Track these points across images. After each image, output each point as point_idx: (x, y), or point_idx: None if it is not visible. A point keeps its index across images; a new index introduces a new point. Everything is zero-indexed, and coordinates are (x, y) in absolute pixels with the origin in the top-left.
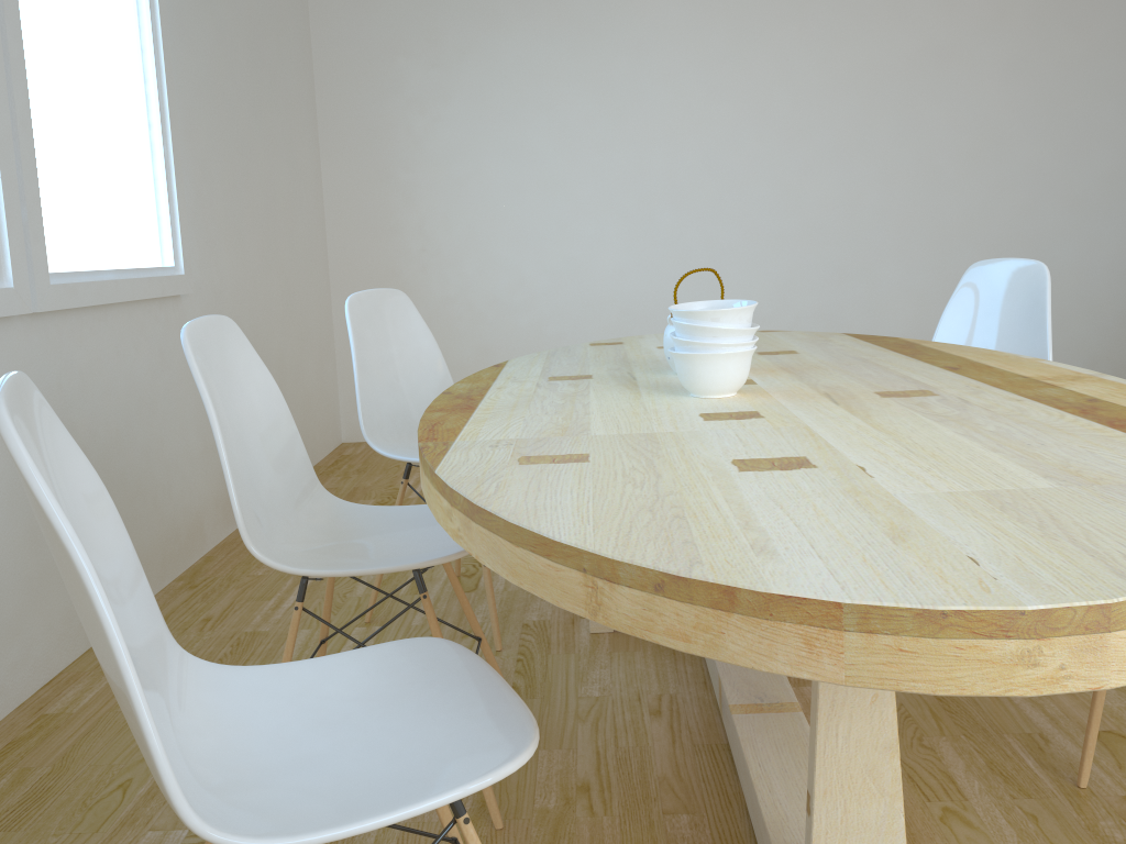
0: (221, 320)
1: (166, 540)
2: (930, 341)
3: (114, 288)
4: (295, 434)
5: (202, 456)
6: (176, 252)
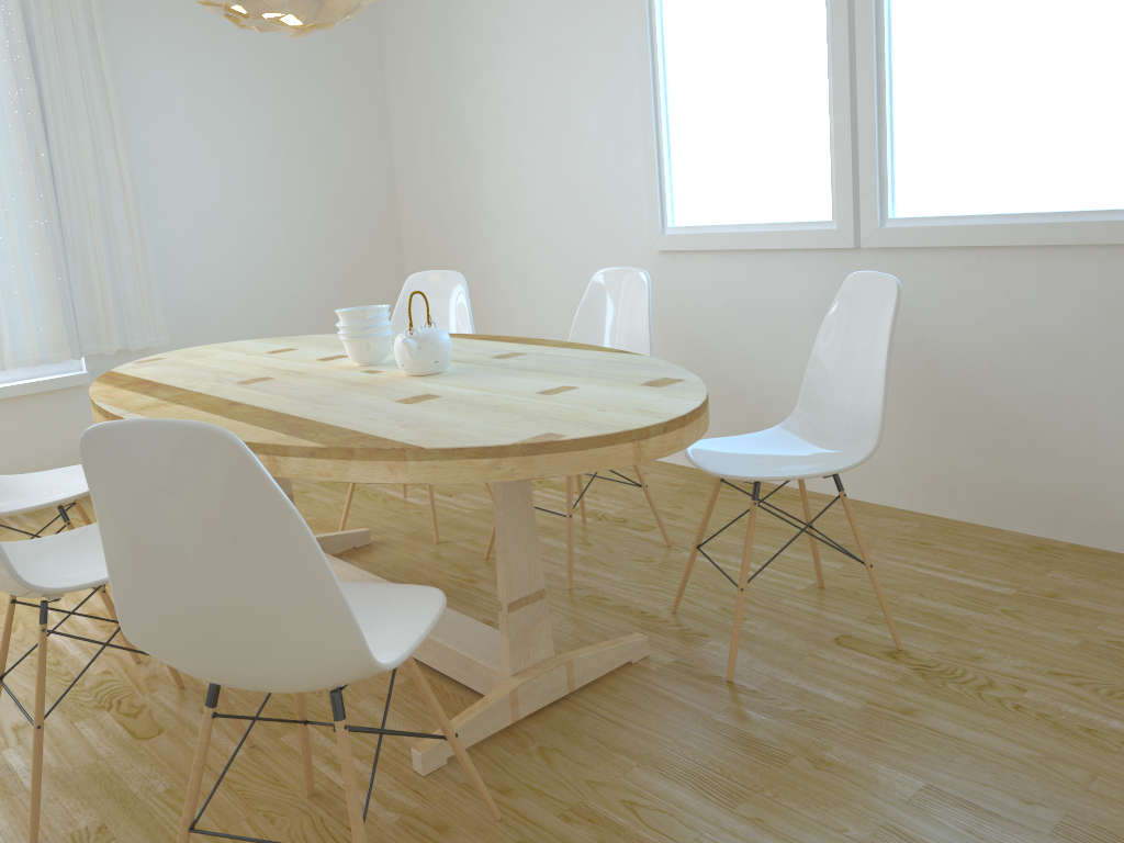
0: (632, 270)
1: (1070, 499)
2: (276, 442)
3: (975, 232)
4: (647, 353)
5: None
6: None
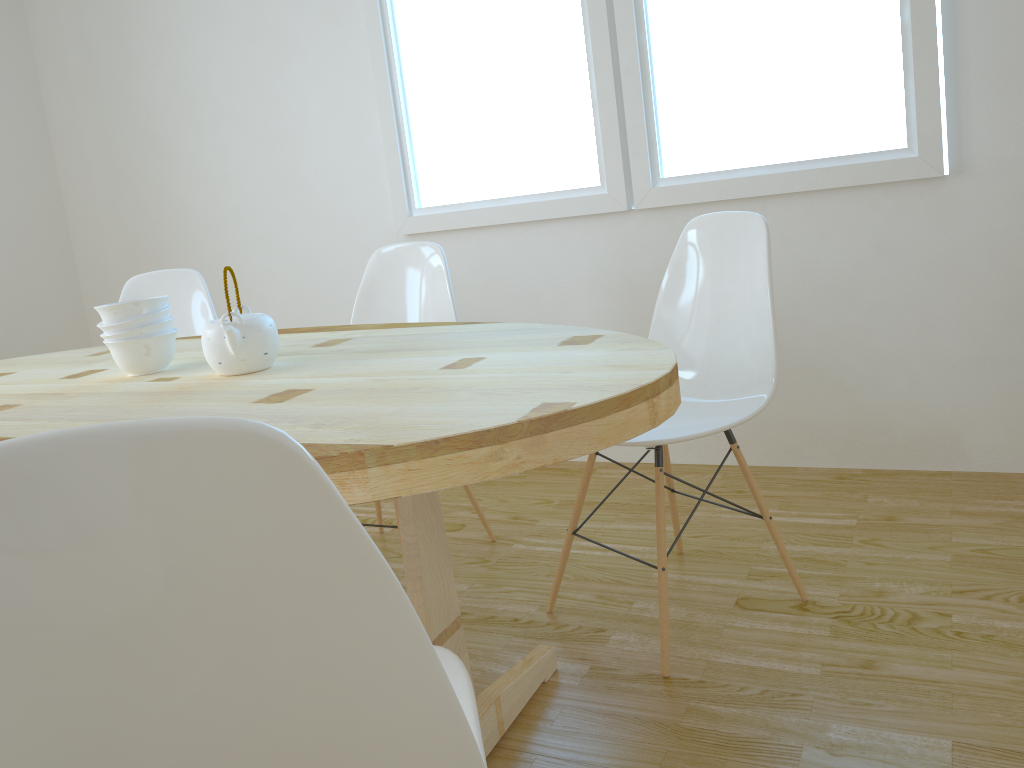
0: (420, 245)
1: (858, 427)
2: None
3: (751, 184)
4: None
5: (975, 365)
6: (915, 130)
